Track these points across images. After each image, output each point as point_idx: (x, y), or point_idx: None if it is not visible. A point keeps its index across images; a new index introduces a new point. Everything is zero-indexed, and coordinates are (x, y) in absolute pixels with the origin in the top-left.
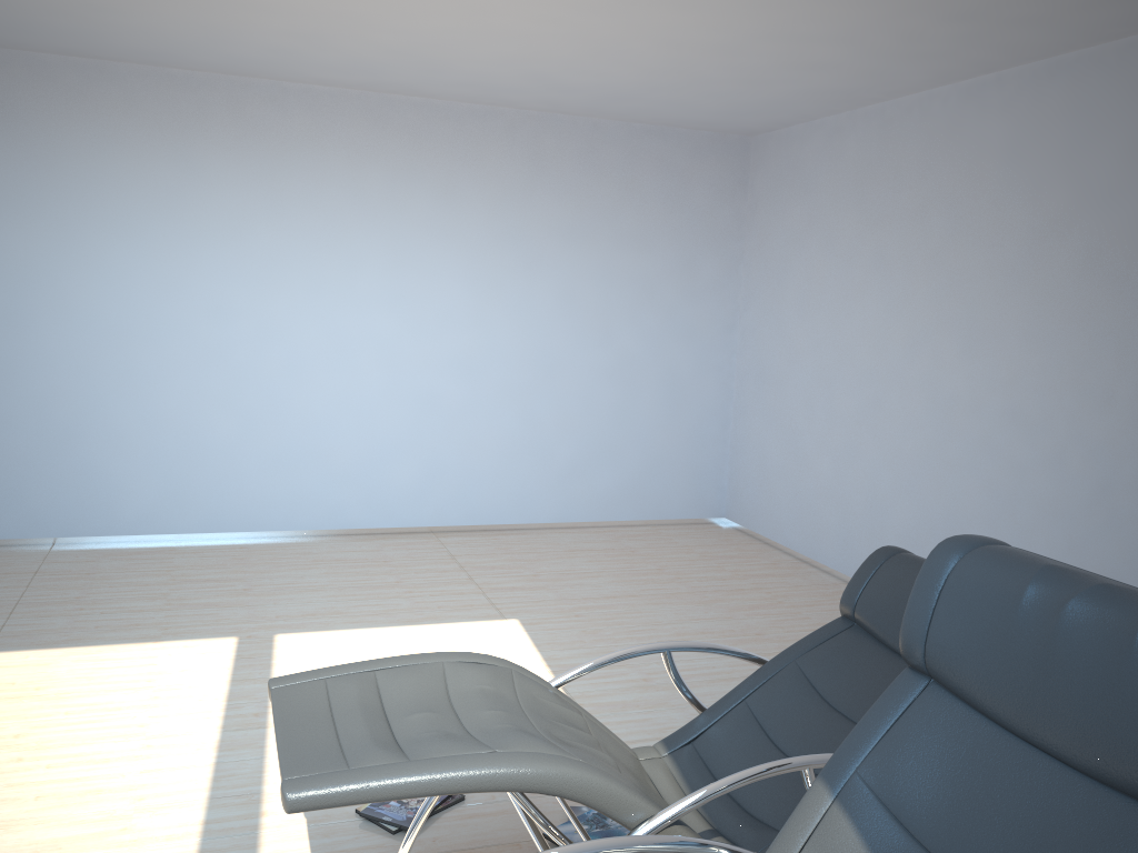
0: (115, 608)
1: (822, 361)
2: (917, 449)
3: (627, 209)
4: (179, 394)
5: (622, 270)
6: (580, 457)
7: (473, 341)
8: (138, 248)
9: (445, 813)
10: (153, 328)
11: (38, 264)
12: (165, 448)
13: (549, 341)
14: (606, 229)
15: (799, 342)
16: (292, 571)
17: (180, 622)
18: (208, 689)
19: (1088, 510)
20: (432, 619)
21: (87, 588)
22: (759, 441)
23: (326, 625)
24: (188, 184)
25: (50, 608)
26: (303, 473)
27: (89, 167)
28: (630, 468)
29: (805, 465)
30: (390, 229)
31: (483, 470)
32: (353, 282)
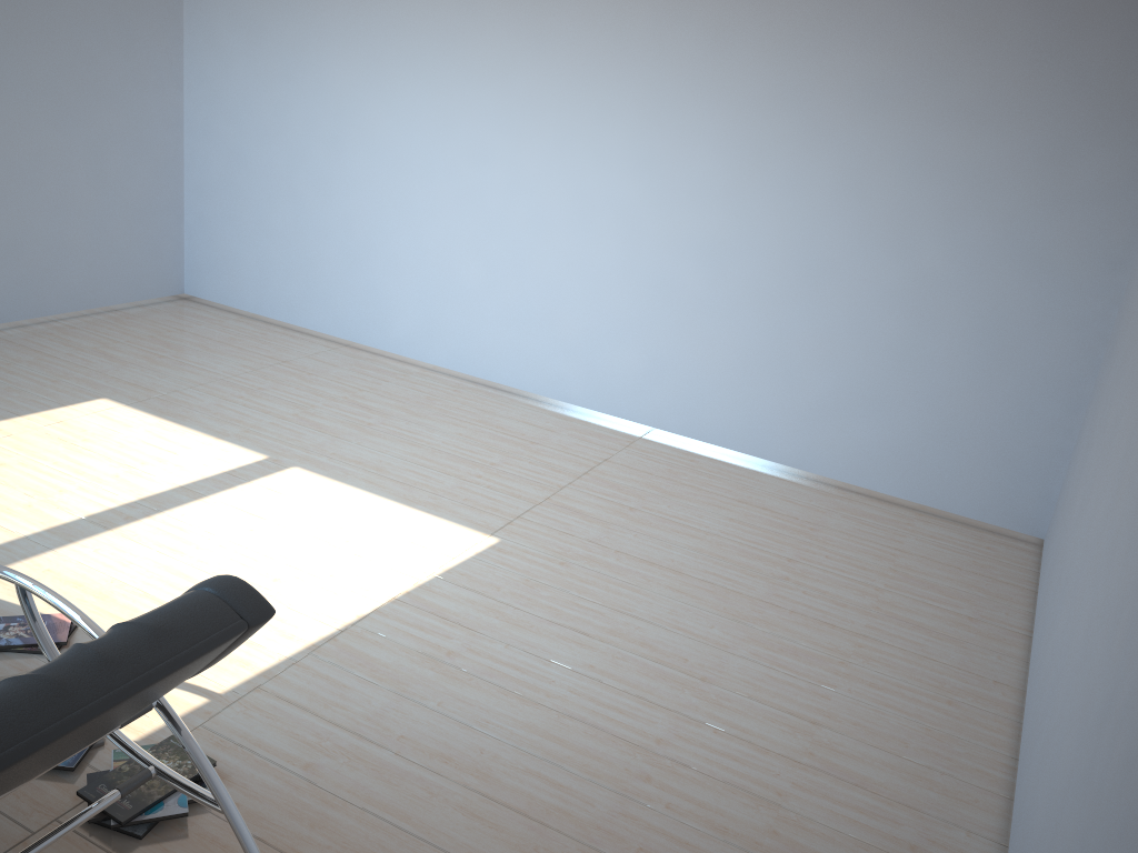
0: (260, 404)
1: (1130, 339)
2: (1099, 519)
3: (968, 65)
4: (441, 233)
5: (944, 155)
6: (837, 396)
7: (724, 224)
8: (422, 85)
9: (18, 656)
10: (428, 165)
11: (353, 96)
12: (426, 281)
13: (819, 239)
14: (928, 93)
15: (1136, 302)
16: (440, 423)
17: (266, 431)
18: (154, 485)
19: (1091, 734)
20: (432, 507)
21: (282, 384)
22: (1081, 444)
23: (343, 475)
24: (466, 22)
25: (228, 389)
26: (533, 335)
27: (393, 3)
28: (905, 429)
29: (1075, 497)
30: (648, 78)
31: (713, 380)
32: (602, 138)
